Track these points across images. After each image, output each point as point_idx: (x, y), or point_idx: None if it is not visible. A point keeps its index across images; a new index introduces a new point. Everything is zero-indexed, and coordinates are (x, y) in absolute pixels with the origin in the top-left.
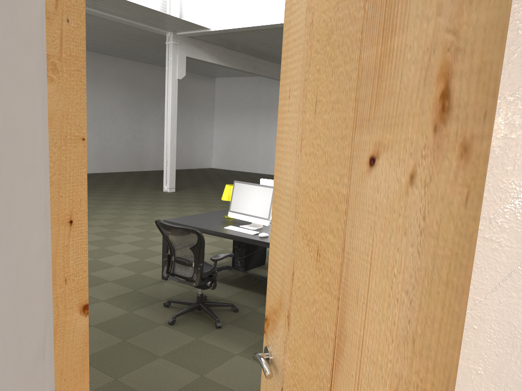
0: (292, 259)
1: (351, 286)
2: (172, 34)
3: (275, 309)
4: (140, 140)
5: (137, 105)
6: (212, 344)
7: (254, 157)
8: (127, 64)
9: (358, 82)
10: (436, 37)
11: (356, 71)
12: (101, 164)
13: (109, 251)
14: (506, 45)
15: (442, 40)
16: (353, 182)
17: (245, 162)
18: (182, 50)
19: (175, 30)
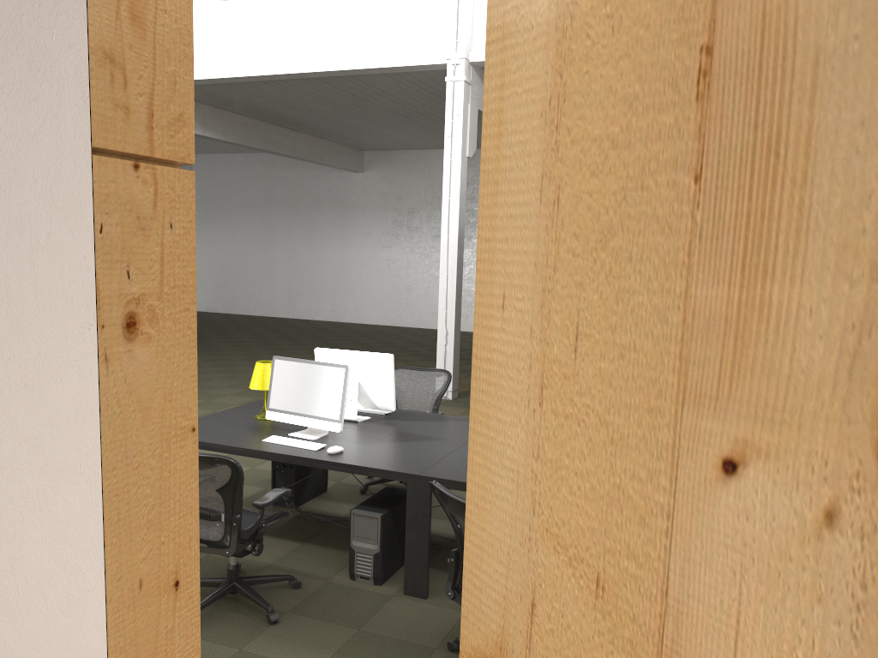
0: (530, 580)
1: (690, 656)
2: None
3: (486, 655)
4: None
5: None
6: (269, 657)
7: (269, 289)
8: None
9: (685, 330)
10: (873, 313)
11: (678, 311)
12: None
13: None
14: None
15: None
16: (682, 488)
17: (254, 298)
18: None
19: None
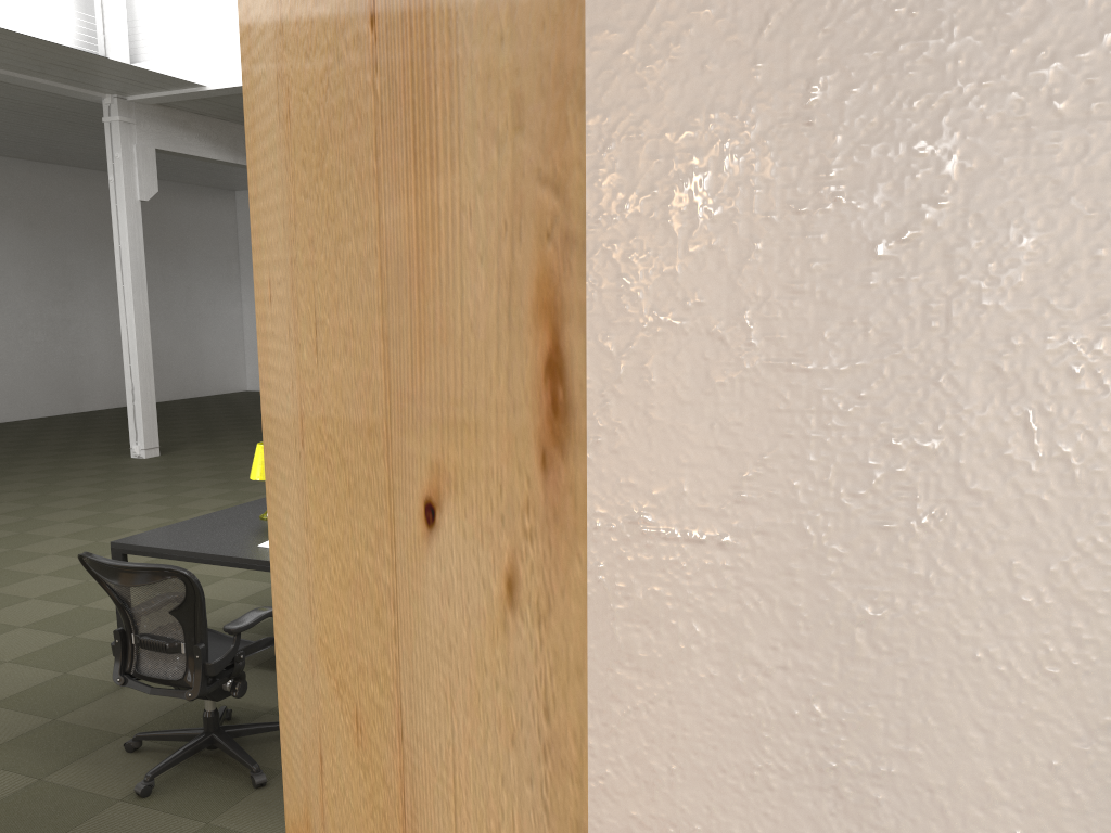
0: (317, 719)
1: None
2: (117, 99)
3: None
4: (71, 343)
5: (53, 262)
6: (244, 832)
7: None
8: (20, 171)
9: (384, 288)
10: (520, 195)
11: (376, 257)
12: None
13: None
14: (589, 333)
15: (533, 206)
16: (400, 558)
17: None
18: (144, 135)
19: (121, 90)
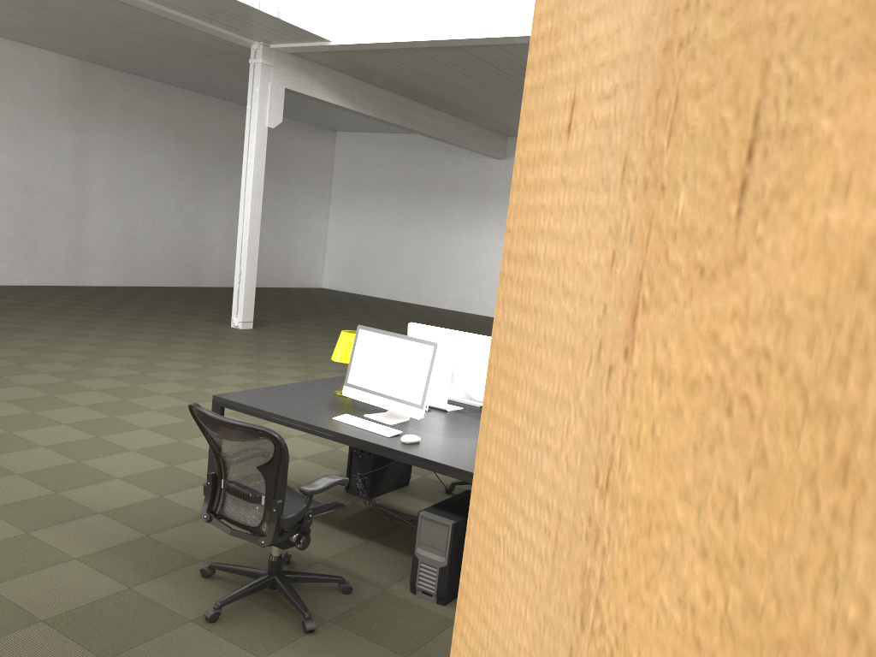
0: None
1: None
2: (262, 46)
3: None
4: (198, 233)
5: (195, 170)
6: None
7: (397, 273)
8: (181, 97)
9: None
10: None
11: None
12: (124, 271)
13: (110, 444)
14: None
15: None
16: None
17: (381, 281)
18: (278, 77)
19: (267, 39)
